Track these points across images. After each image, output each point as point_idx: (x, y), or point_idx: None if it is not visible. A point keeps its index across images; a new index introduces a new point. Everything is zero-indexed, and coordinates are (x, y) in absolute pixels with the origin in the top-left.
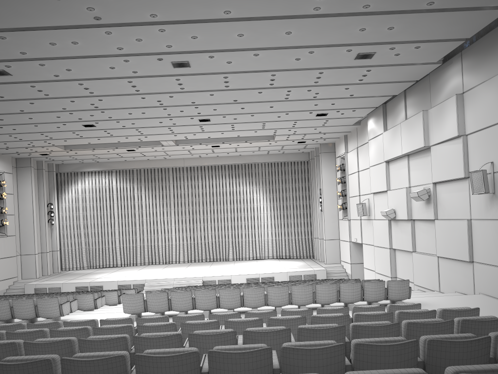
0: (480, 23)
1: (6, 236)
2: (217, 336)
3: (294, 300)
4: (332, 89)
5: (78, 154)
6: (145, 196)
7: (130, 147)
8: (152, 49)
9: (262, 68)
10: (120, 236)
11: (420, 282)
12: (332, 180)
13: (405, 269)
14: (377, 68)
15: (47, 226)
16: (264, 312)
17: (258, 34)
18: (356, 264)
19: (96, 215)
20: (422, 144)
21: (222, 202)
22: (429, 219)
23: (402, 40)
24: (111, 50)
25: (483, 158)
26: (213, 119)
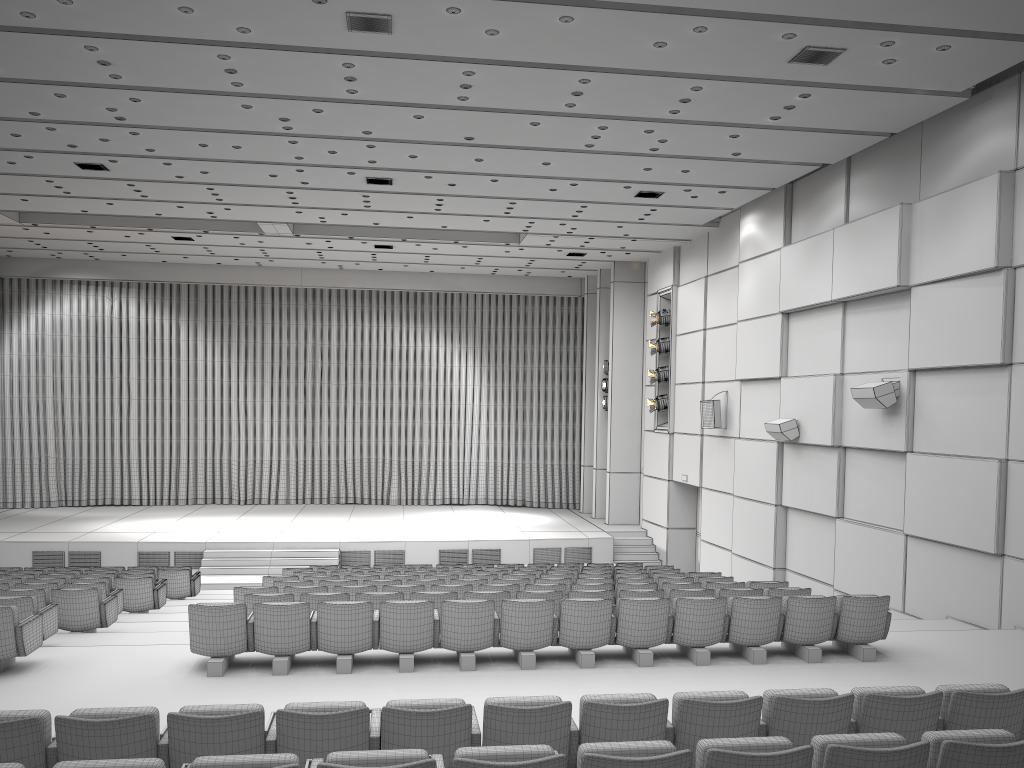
0: None
1: None
2: None
3: (624, 634)
4: (701, 134)
5: (52, 236)
6: (206, 348)
7: (183, 232)
8: None
9: (567, 59)
10: (141, 436)
11: (853, 586)
12: (634, 344)
13: (812, 554)
14: (827, 92)
15: None
16: (640, 705)
17: None
18: (678, 529)
19: (86, 384)
20: (893, 280)
21: (383, 374)
22: (890, 450)
23: (923, 23)
24: None
25: None
26: (400, 181)
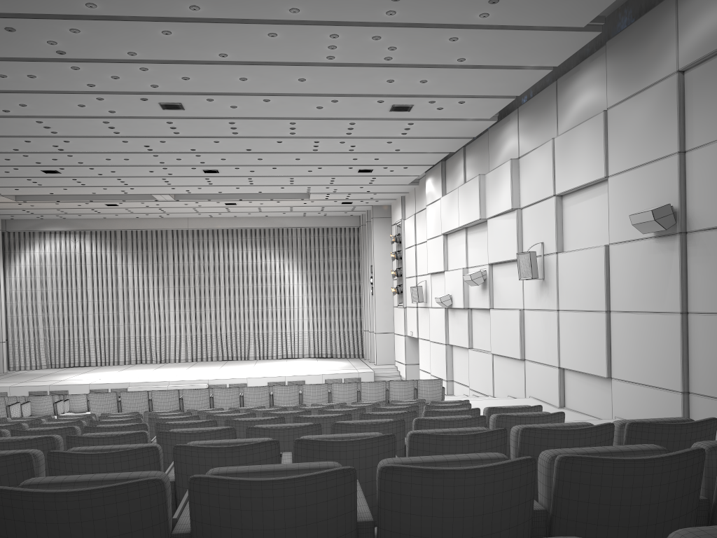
0: (525, 81)
1: None
2: (178, 420)
3: (306, 402)
4: (371, 142)
5: (35, 207)
6: (133, 268)
7: (111, 201)
8: (133, 88)
9: (277, 115)
10: (95, 324)
11: (476, 385)
12: (387, 254)
13: (462, 370)
14: (421, 122)
15: None
16: (251, 408)
17: (266, 79)
18: (412, 365)
19: (61, 293)
20: (478, 216)
21: (242, 279)
22: (484, 308)
23: (441, 94)
24: (80, 87)
25: (535, 238)
26: (222, 170)
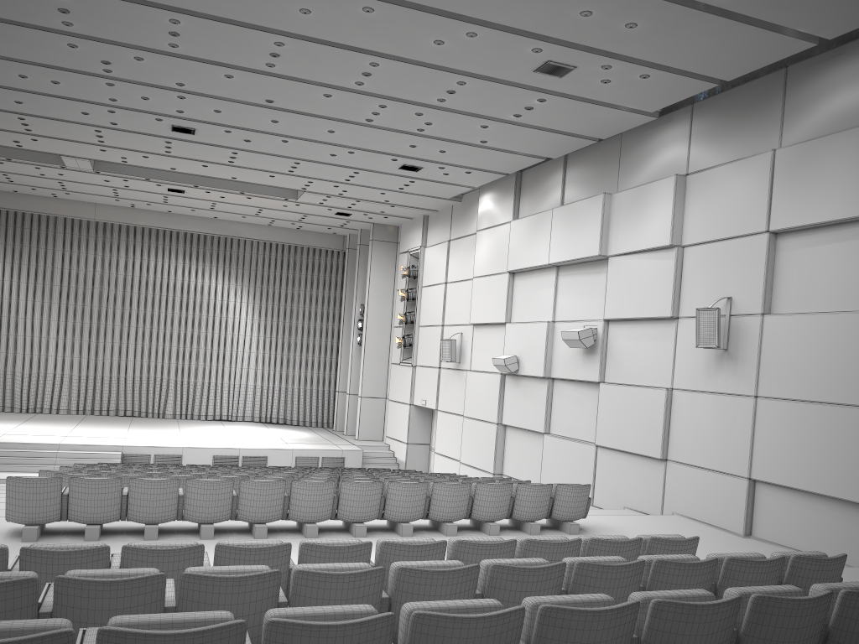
0: (762, 57)
1: None
2: (490, 621)
3: (391, 510)
4: (459, 121)
5: None
6: None
7: None
8: None
9: (363, 43)
10: None
11: None
12: (386, 292)
13: (524, 462)
14: (558, 99)
15: None
16: (426, 544)
17: None
18: (416, 444)
19: None
20: (596, 251)
21: (165, 303)
22: (587, 380)
23: (633, 55)
24: None
25: (712, 290)
26: (202, 132)
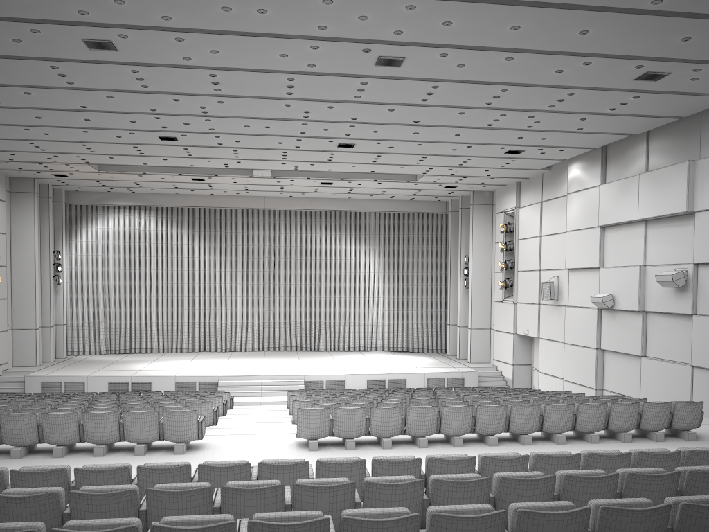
0: None
1: None
2: None
3: (547, 425)
4: (563, 118)
5: (113, 178)
6: (199, 249)
7: (200, 175)
8: (369, 34)
9: (499, 79)
10: (158, 307)
11: (654, 399)
12: (486, 244)
13: (622, 379)
14: (650, 95)
15: (52, 286)
16: (618, 454)
17: (541, 30)
18: (520, 365)
19: (123, 273)
20: (683, 208)
21: (314, 265)
22: (680, 313)
23: None
24: (306, 29)
25: None
26: (359, 145)
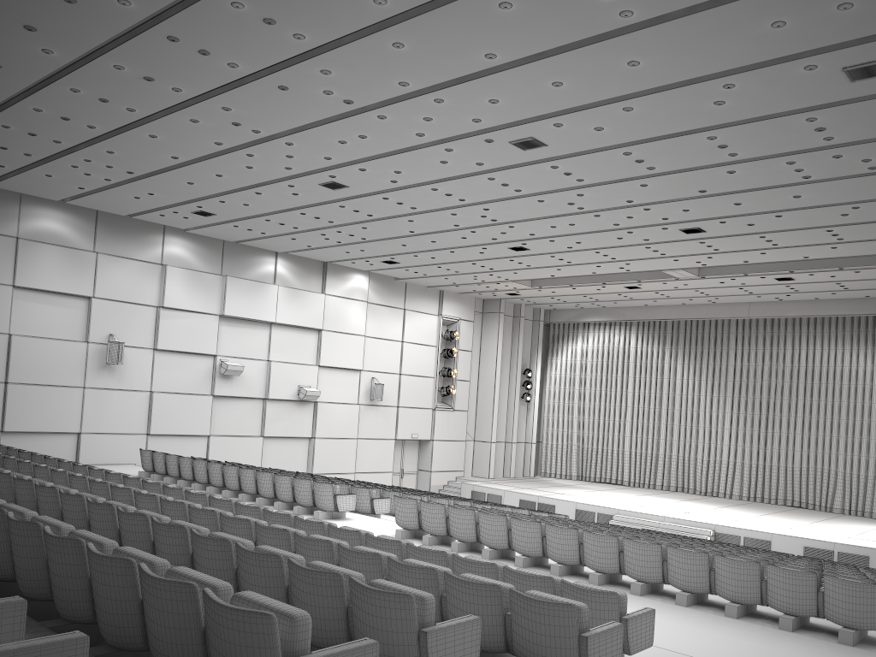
0: None
1: (451, 410)
2: (128, 516)
3: (627, 567)
4: None
5: (558, 293)
6: (683, 369)
7: (626, 282)
8: (460, 128)
9: (673, 129)
10: (632, 434)
11: None
12: None
13: None
14: None
15: (517, 403)
16: (382, 539)
17: (585, 77)
18: None
19: (598, 394)
20: None
21: (831, 392)
22: None
23: None
24: (414, 139)
25: None
26: (707, 228)
